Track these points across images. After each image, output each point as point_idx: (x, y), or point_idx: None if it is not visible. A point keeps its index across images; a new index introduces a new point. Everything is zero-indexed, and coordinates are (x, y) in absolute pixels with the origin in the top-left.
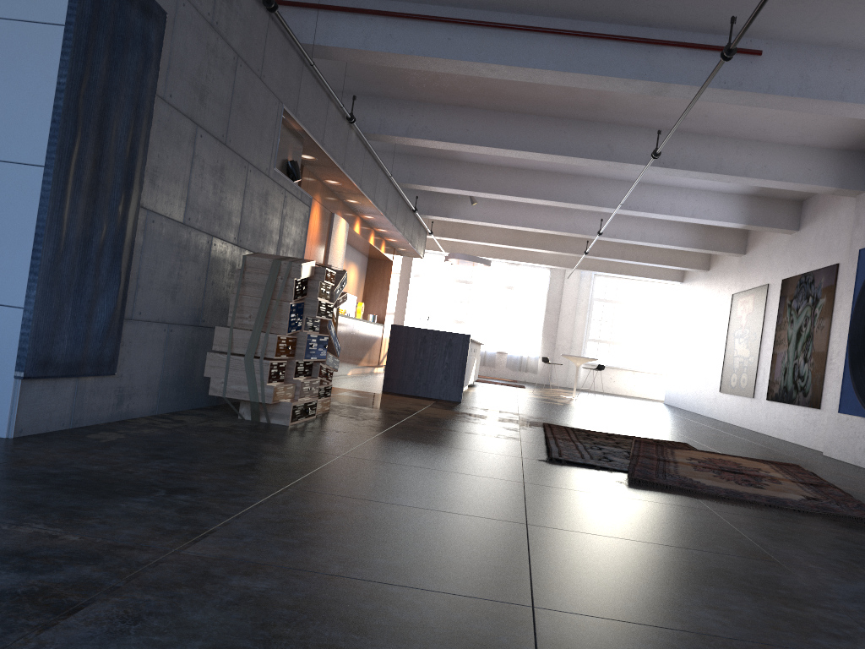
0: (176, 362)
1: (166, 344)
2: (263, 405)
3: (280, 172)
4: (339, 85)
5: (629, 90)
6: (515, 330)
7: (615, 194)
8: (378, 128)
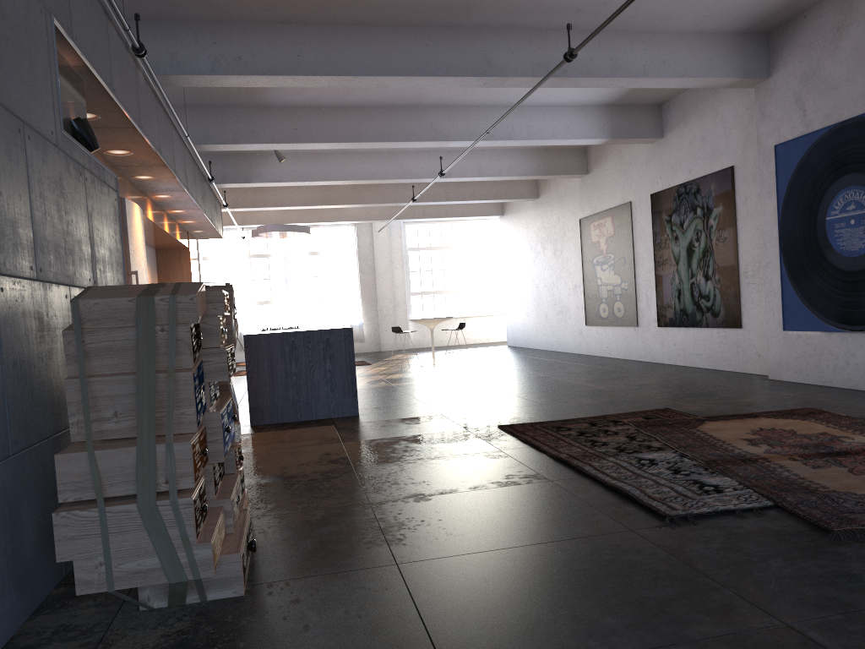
0: None
1: None
2: (198, 582)
3: (72, 138)
4: None
5: None
6: (331, 300)
7: (464, 124)
8: (169, 67)
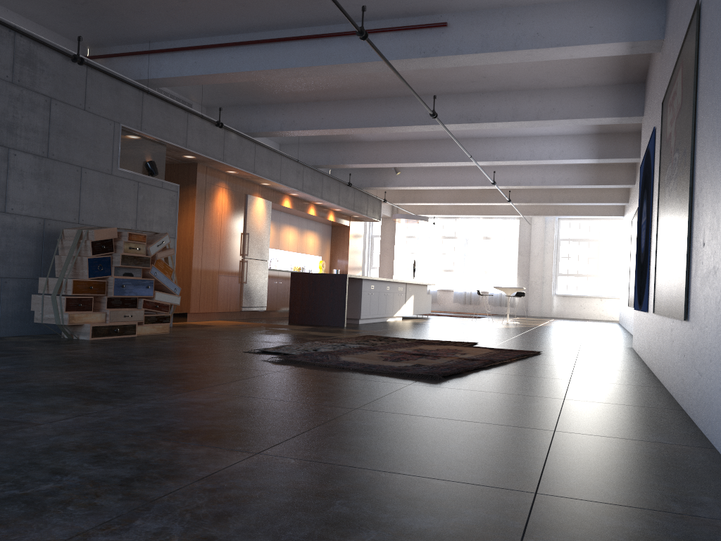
0: (16, 303)
1: (1, 291)
2: (64, 326)
3: (128, 170)
4: (228, 101)
5: (367, 71)
6: (494, 273)
7: (484, 150)
8: (261, 128)
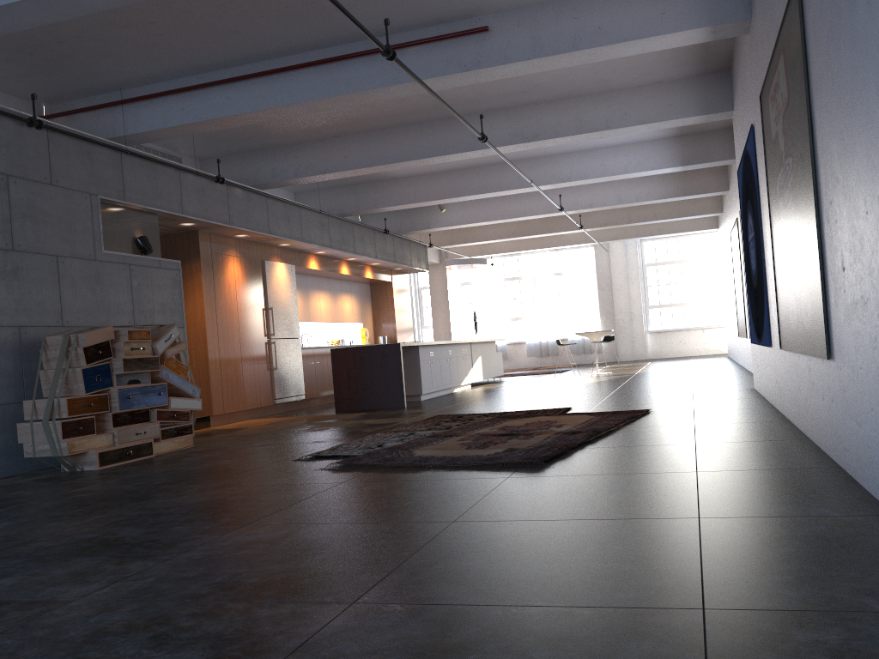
0: None
1: None
2: (64, 457)
3: (115, 252)
4: (226, 149)
5: (397, 95)
6: (572, 315)
7: (545, 171)
8: (271, 177)
